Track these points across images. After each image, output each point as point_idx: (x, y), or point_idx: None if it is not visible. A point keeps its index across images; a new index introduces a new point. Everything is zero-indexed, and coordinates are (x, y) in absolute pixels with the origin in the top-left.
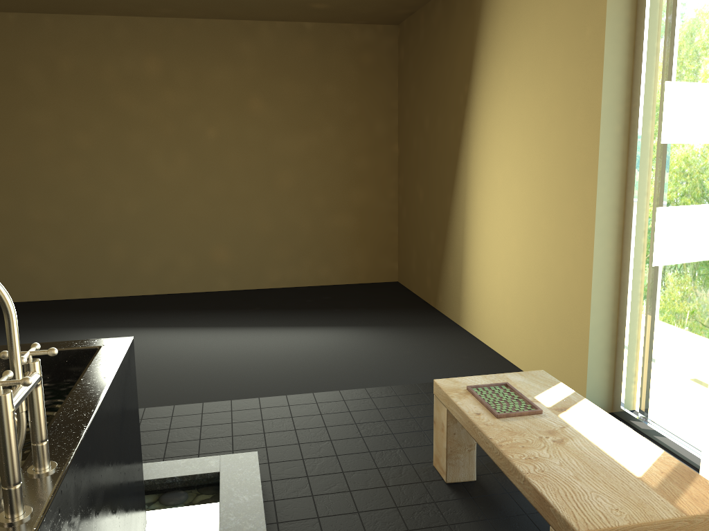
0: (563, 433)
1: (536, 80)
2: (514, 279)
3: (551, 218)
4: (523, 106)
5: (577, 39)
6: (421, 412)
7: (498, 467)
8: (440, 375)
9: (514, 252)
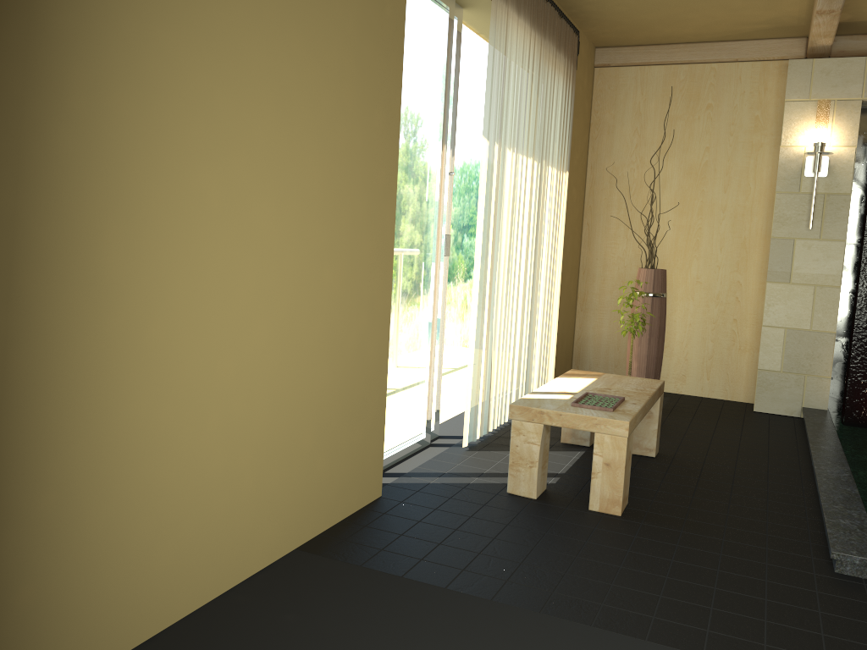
0: (596, 389)
1: (312, 20)
2: (263, 401)
3: (340, 263)
4: (284, 53)
5: (376, 10)
6: (555, 559)
7: (561, 498)
8: (422, 598)
9: (263, 346)
